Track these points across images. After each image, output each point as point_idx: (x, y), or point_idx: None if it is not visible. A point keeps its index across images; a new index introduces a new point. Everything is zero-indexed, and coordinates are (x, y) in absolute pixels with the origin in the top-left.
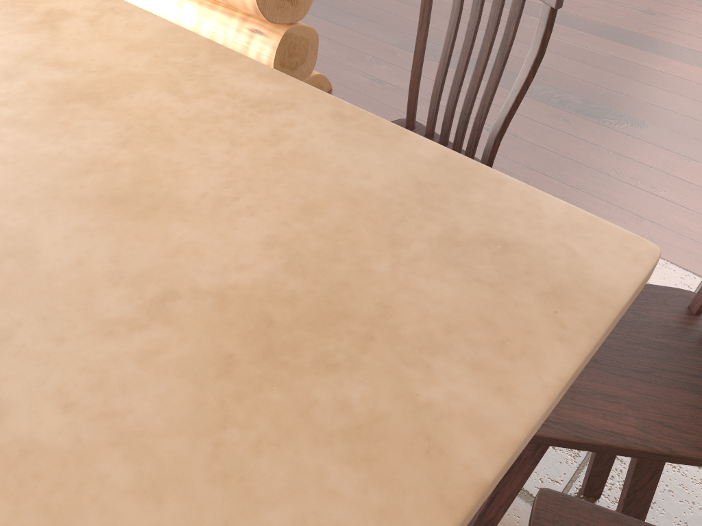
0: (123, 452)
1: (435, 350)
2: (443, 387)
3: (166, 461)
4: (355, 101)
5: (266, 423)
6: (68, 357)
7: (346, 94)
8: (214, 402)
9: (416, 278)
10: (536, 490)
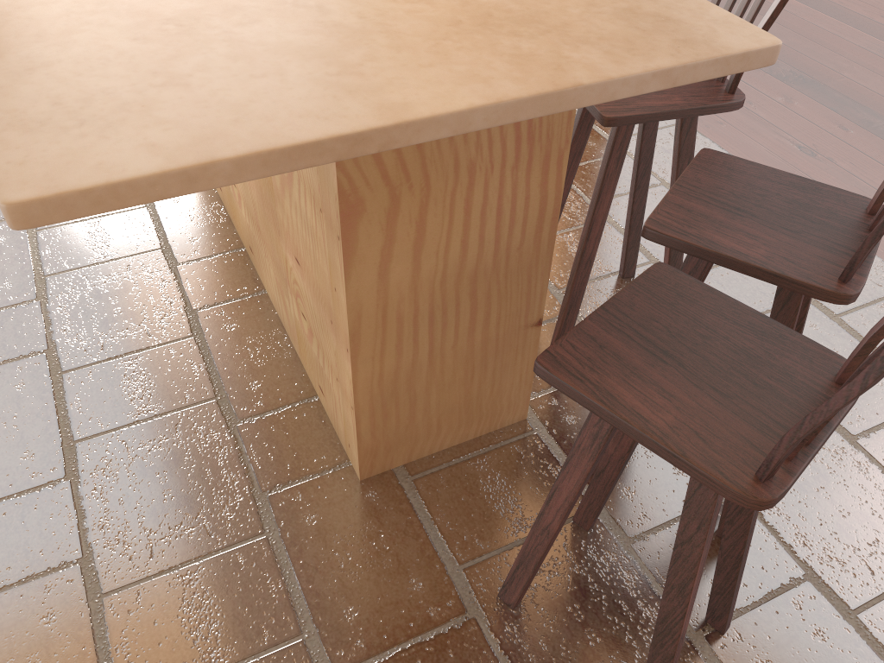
0: (386, 35)
1: (586, 43)
2: (581, 54)
3: (408, 42)
4: None
5: (468, 43)
6: (367, 4)
7: None
8: (443, 32)
9: (594, 19)
10: None
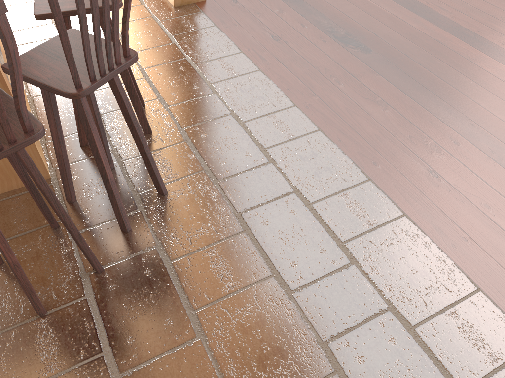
0: None
1: None
2: None
3: None
4: (212, 9)
5: None
6: None
7: (211, 4)
8: None
9: None
10: (138, 185)
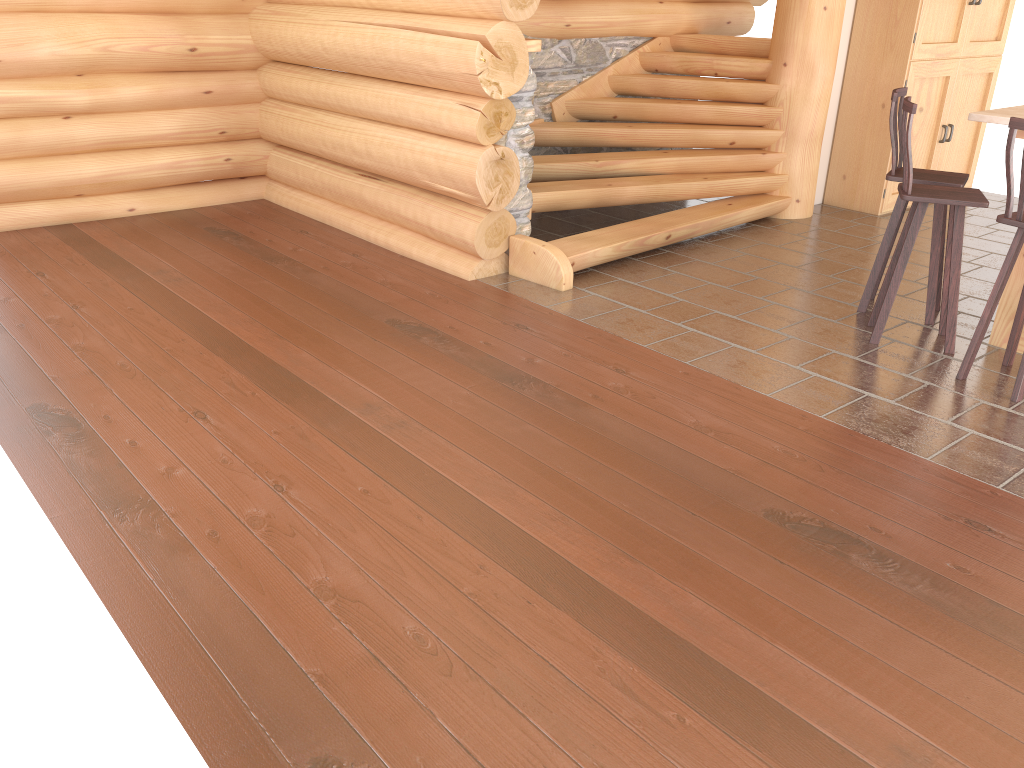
0: None
1: (1016, 111)
2: (1012, 110)
3: None
4: None
5: None
6: None
7: None
8: None
9: None
10: (902, 345)
